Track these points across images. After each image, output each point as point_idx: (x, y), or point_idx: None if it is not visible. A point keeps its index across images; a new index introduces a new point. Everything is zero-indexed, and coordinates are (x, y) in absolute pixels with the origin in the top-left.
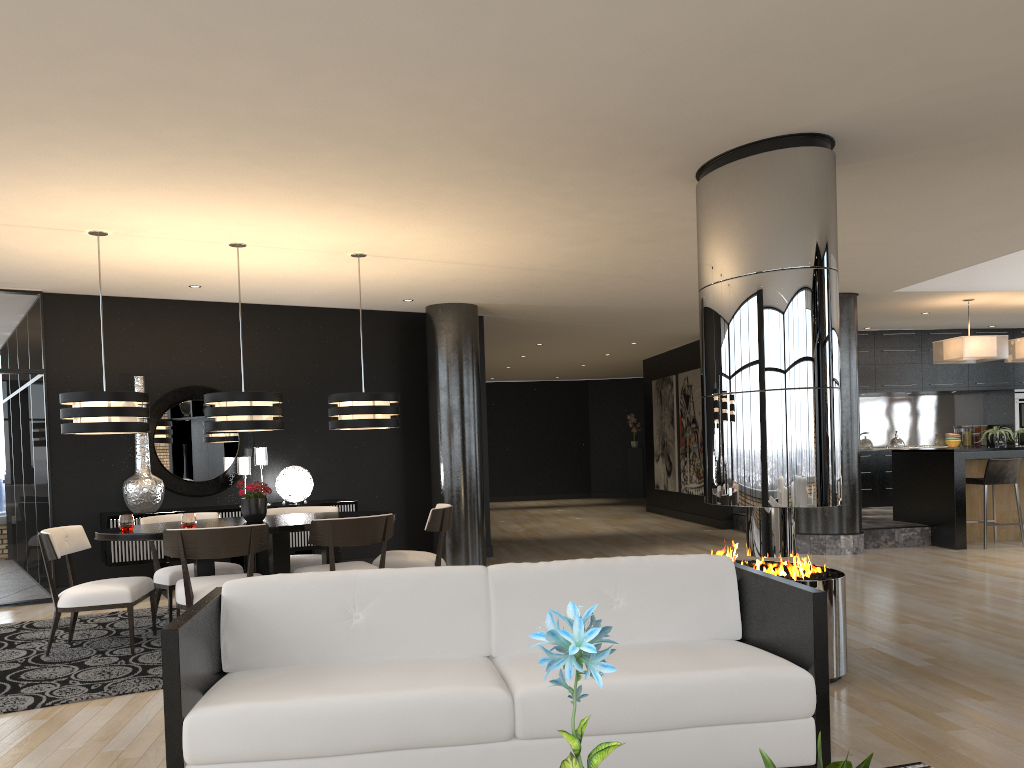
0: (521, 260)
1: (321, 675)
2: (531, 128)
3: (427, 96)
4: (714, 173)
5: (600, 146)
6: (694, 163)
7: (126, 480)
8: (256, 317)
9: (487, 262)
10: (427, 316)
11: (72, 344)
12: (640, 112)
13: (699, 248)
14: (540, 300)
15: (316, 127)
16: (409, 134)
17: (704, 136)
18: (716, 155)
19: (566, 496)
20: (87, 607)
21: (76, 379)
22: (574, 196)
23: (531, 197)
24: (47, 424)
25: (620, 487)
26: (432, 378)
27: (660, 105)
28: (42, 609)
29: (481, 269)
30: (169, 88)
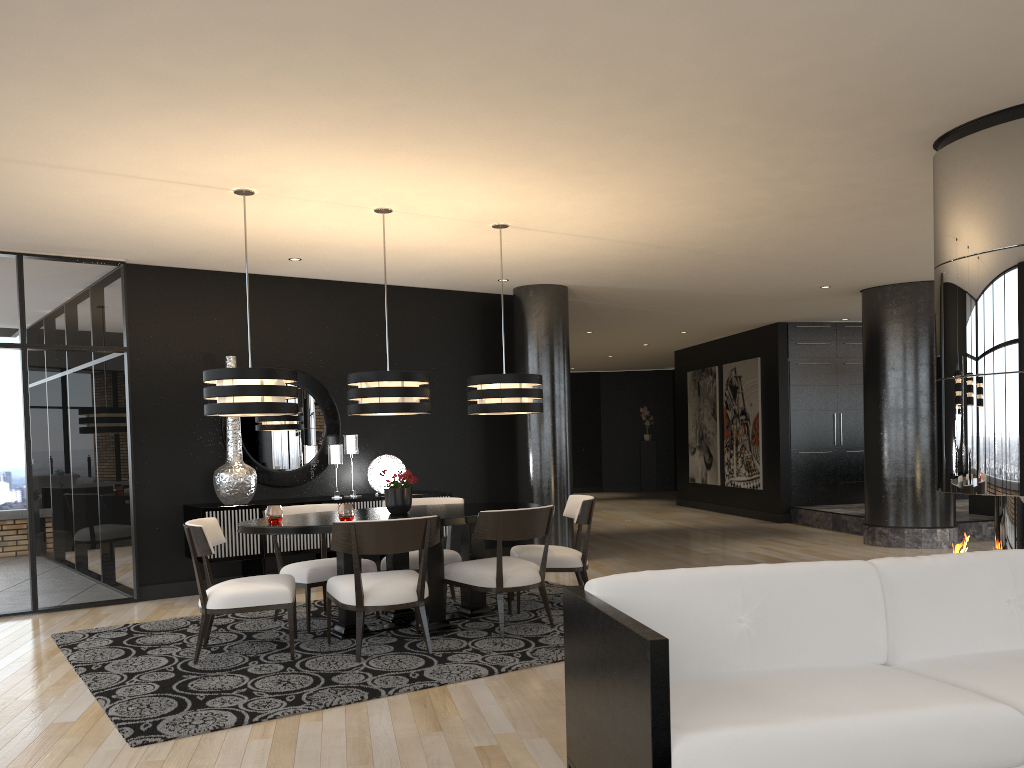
0: (661, 236)
1: (752, 690)
2: (825, 74)
3: (753, 28)
4: (977, 135)
5: (874, 100)
6: (949, 124)
7: (217, 469)
8: (342, 295)
9: (624, 237)
10: (516, 298)
11: (155, 320)
12: (957, 58)
13: (945, 218)
14: (637, 283)
15: (597, 64)
16: (688, 77)
17: (993, 91)
18: (981, 115)
19: (577, 490)
20: (242, 608)
21: (159, 359)
22: (788, 161)
23: (743, 161)
24: (130, 407)
25: (632, 481)
26: (522, 363)
27: (987, 50)
28: (131, 610)
29: (611, 245)
30: (479, 6)
